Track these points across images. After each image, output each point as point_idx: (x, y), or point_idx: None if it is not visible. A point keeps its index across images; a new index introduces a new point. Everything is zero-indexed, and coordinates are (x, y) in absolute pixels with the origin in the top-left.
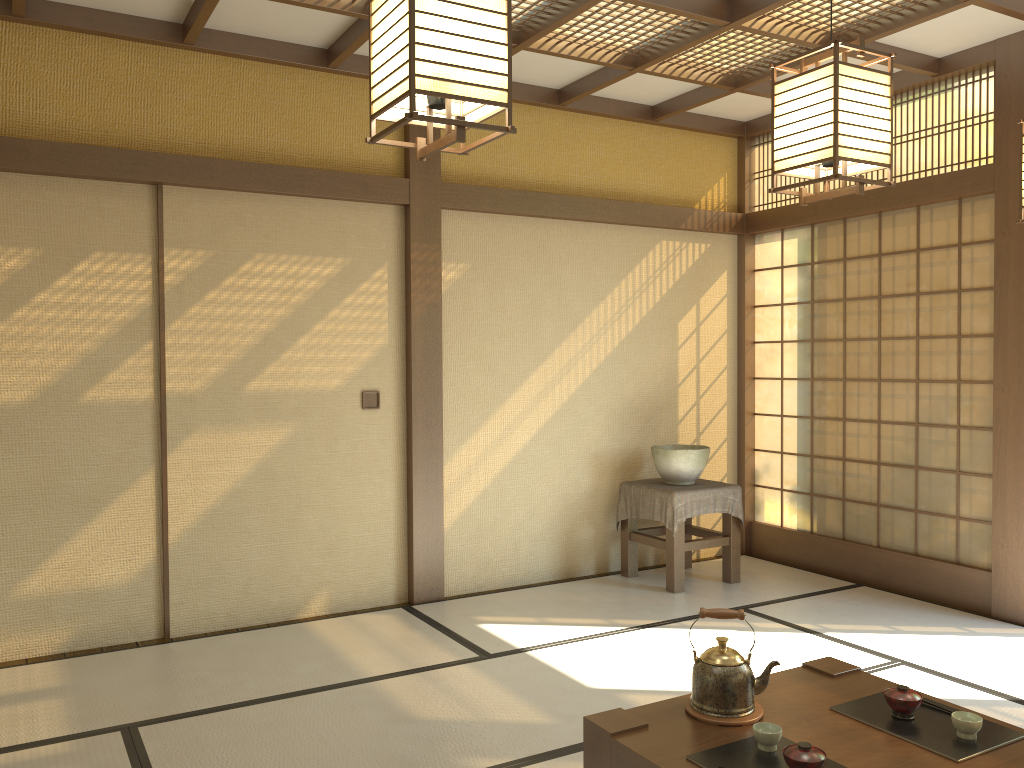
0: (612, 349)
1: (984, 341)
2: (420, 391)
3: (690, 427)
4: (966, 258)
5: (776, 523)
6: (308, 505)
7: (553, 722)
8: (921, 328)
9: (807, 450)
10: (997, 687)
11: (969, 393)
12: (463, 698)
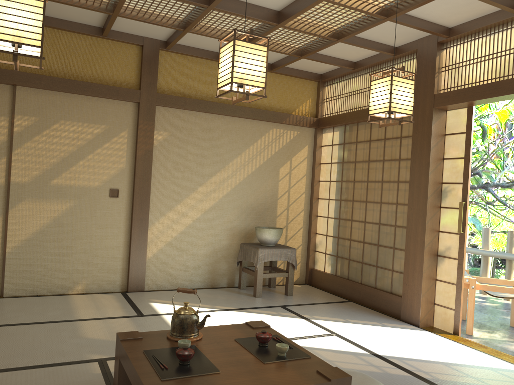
0: (243, 178)
1: (407, 184)
2: (138, 191)
3: (283, 220)
4: (403, 144)
5: (322, 270)
6: (78, 240)
7: None
8: (384, 177)
9: (336, 234)
10: (371, 348)
11: (400, 210)
12: (113, 331)
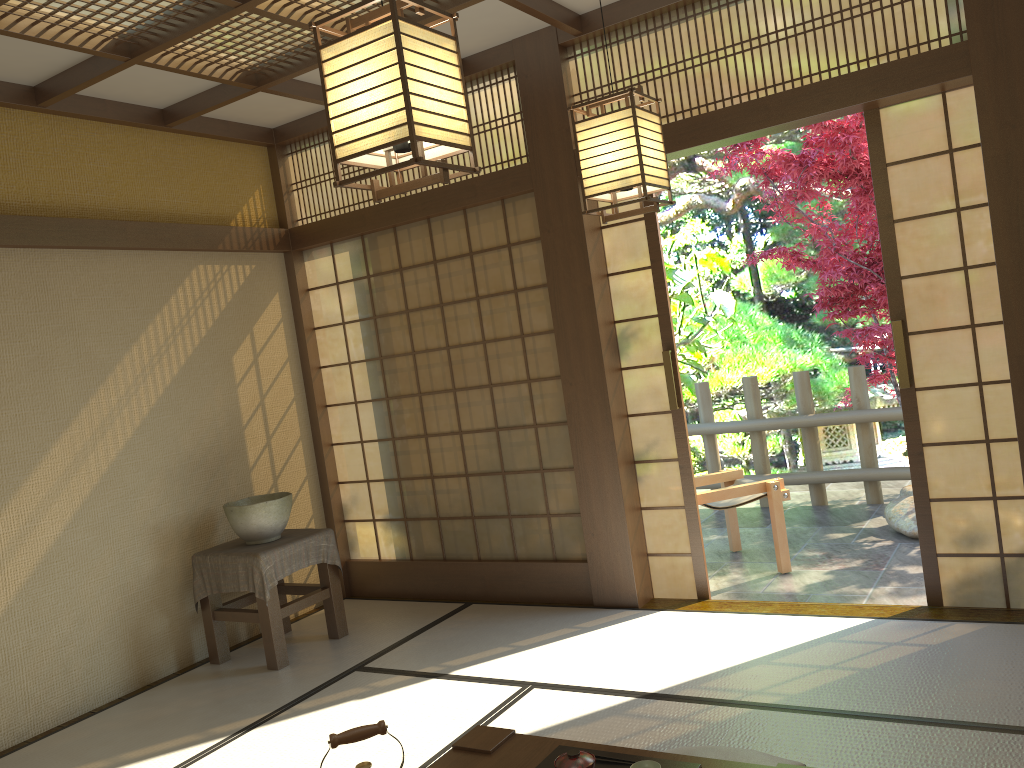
0: (157, 399)
1: (546, 338)
2: None
3: (265, 472)
4: (517, 258)
5: (374, 557)
6: None
7: None
8: (486, 332)
9: (394, 474)
10: (624, 686)
11: (540, 391)
12: None
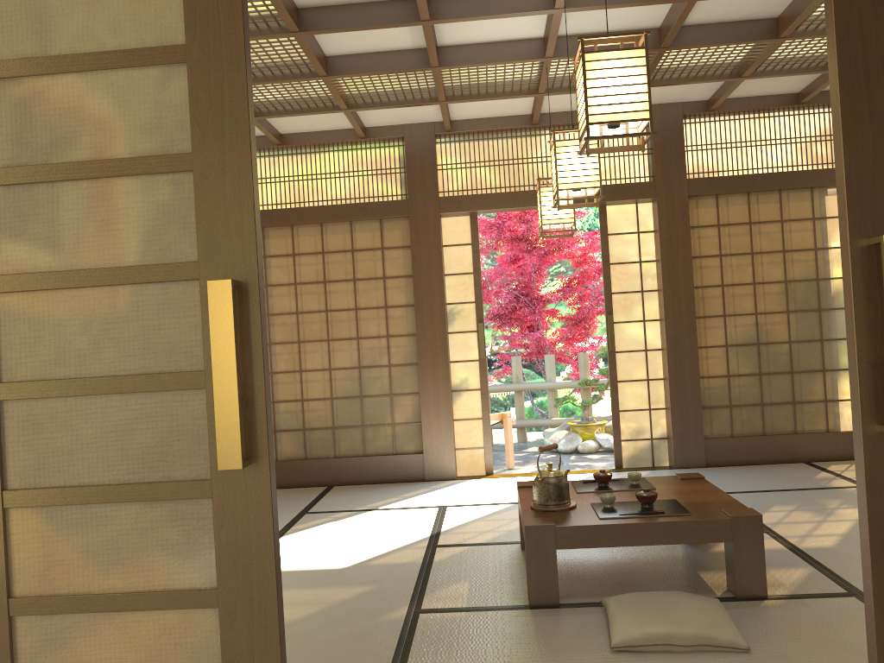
0: None
1: (403, 309)
2: None
3: None
4: (387, 257)
5: None
6: None
7: (374, 586)
8: (359, 303)
9: None
10: (500, 501)
11: (395, 343)
12: (286, 603)
